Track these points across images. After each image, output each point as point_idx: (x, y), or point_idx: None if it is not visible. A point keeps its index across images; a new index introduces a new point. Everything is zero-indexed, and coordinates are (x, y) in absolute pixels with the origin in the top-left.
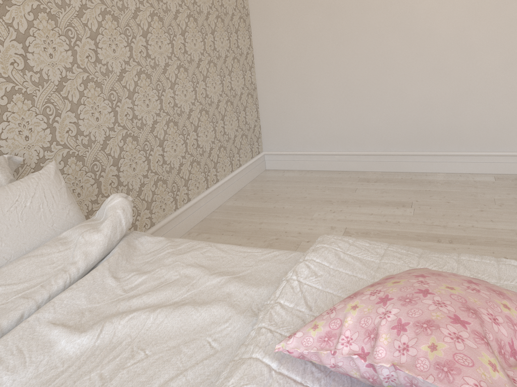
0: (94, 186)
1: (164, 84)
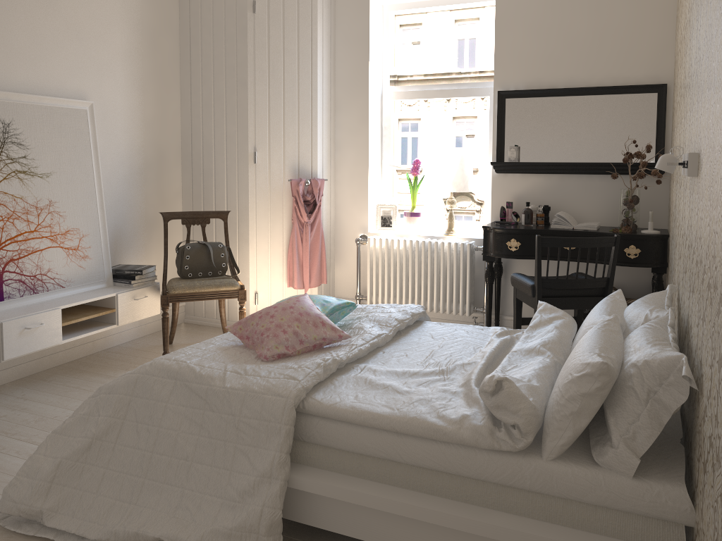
0: None
1: None
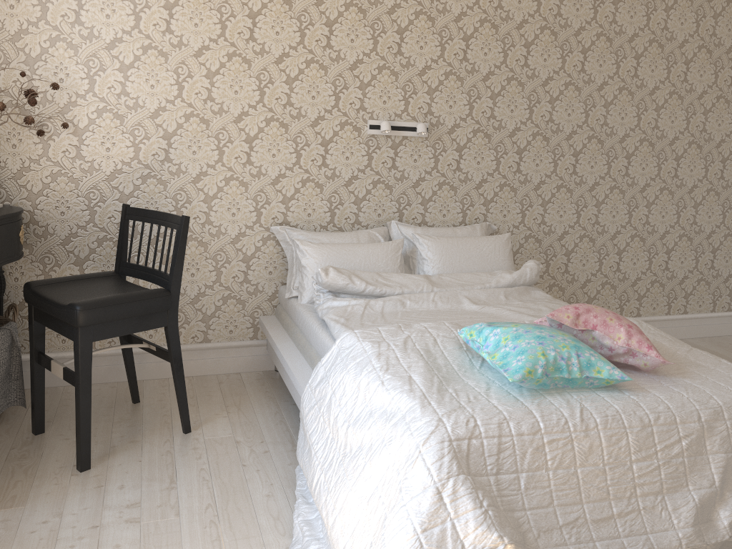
0: (543, 265)
1: (639, 201)
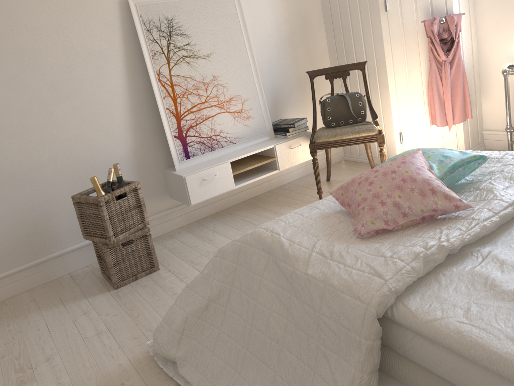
0: None
1: None
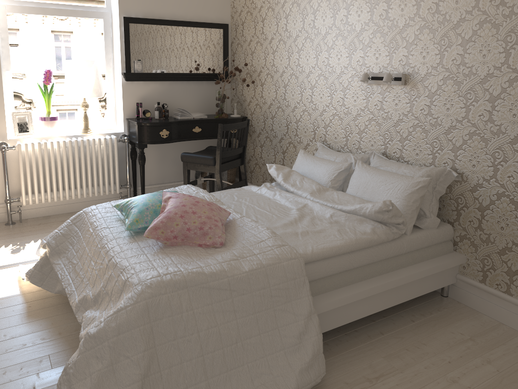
0: None
1: None
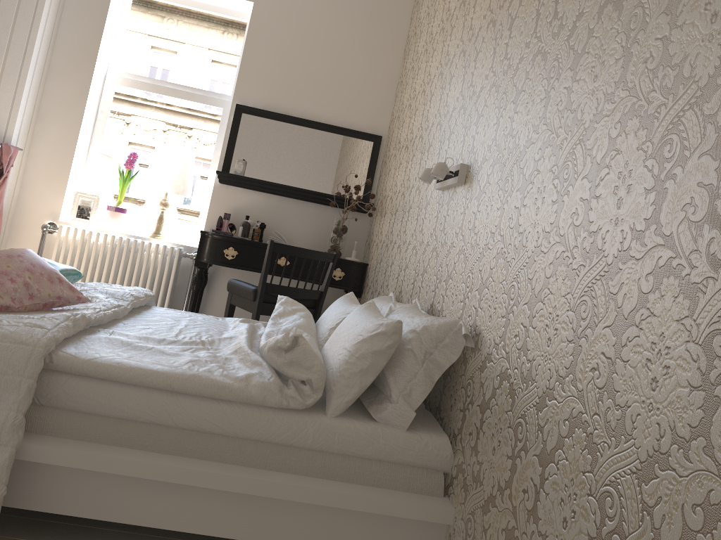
0: (508, 462)
1: None
